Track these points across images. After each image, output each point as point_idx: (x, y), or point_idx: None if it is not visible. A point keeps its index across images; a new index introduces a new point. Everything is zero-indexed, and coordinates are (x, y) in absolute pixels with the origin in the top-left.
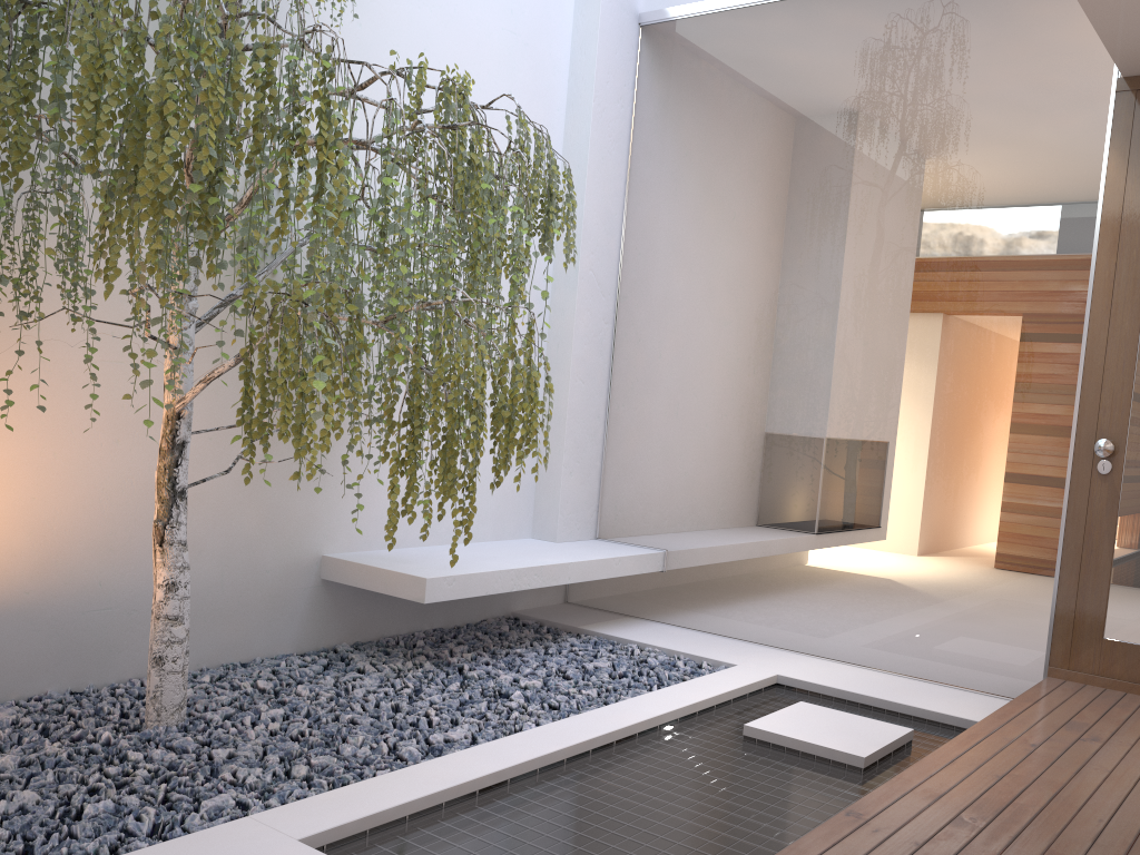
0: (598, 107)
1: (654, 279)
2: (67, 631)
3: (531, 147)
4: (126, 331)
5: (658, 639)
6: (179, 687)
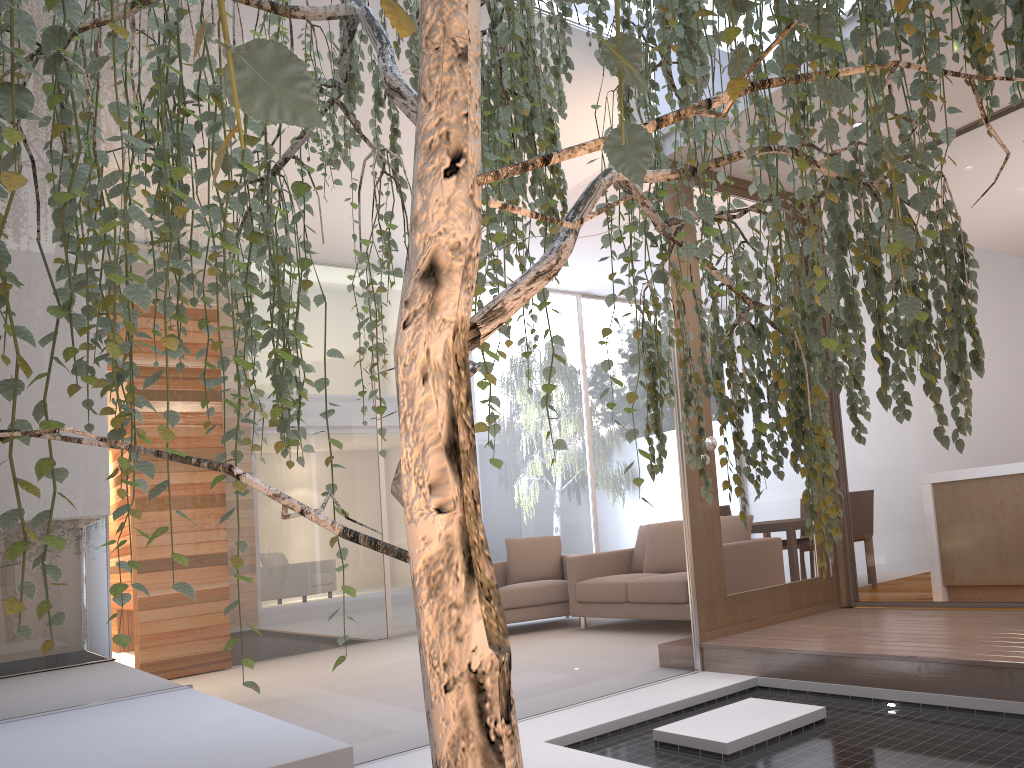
0: None
1: None
2: None
3: None
4: None
5: None
6: None
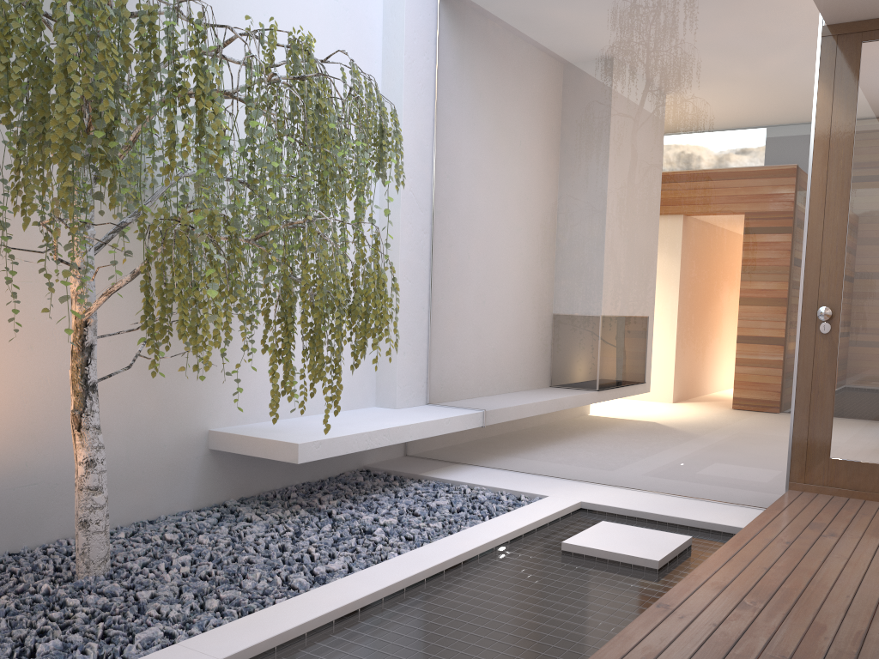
0: (408, 59)
1: (461, 197)
2: (1, 505)
3: None
4: (32, 256)
5: (483, 480)
6: (103, 544)
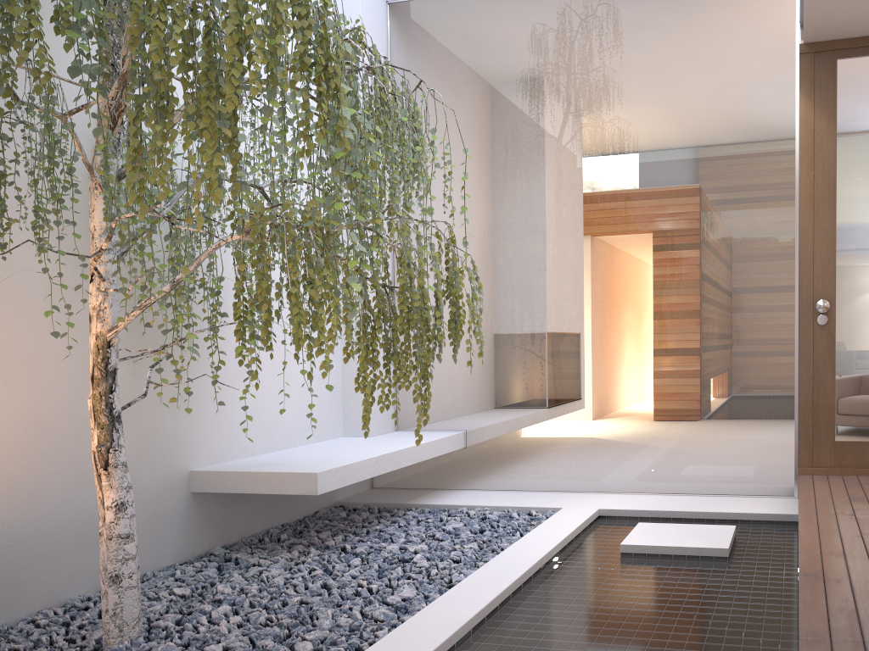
0: None
1: None
2: None
3: (313, 103)
4: (3, 273)
5: (480, 501)
6: (137, 601)
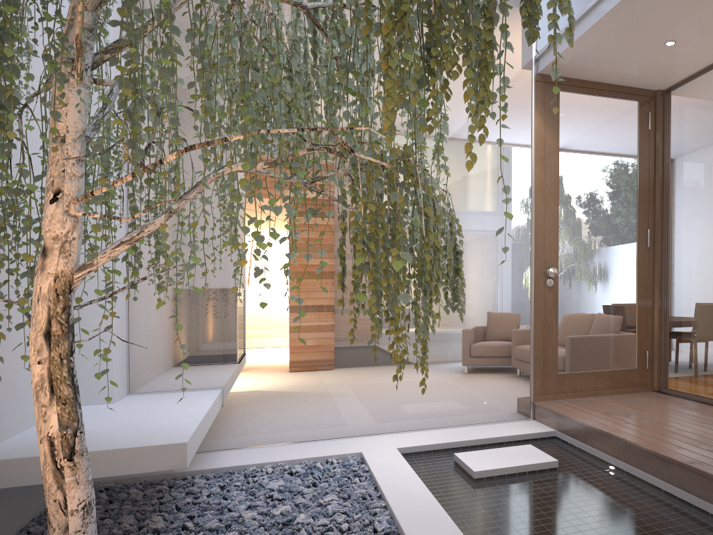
0: None
1: None
2: None
3: (55, 6)
4: None
5: (262, 458)
6: None
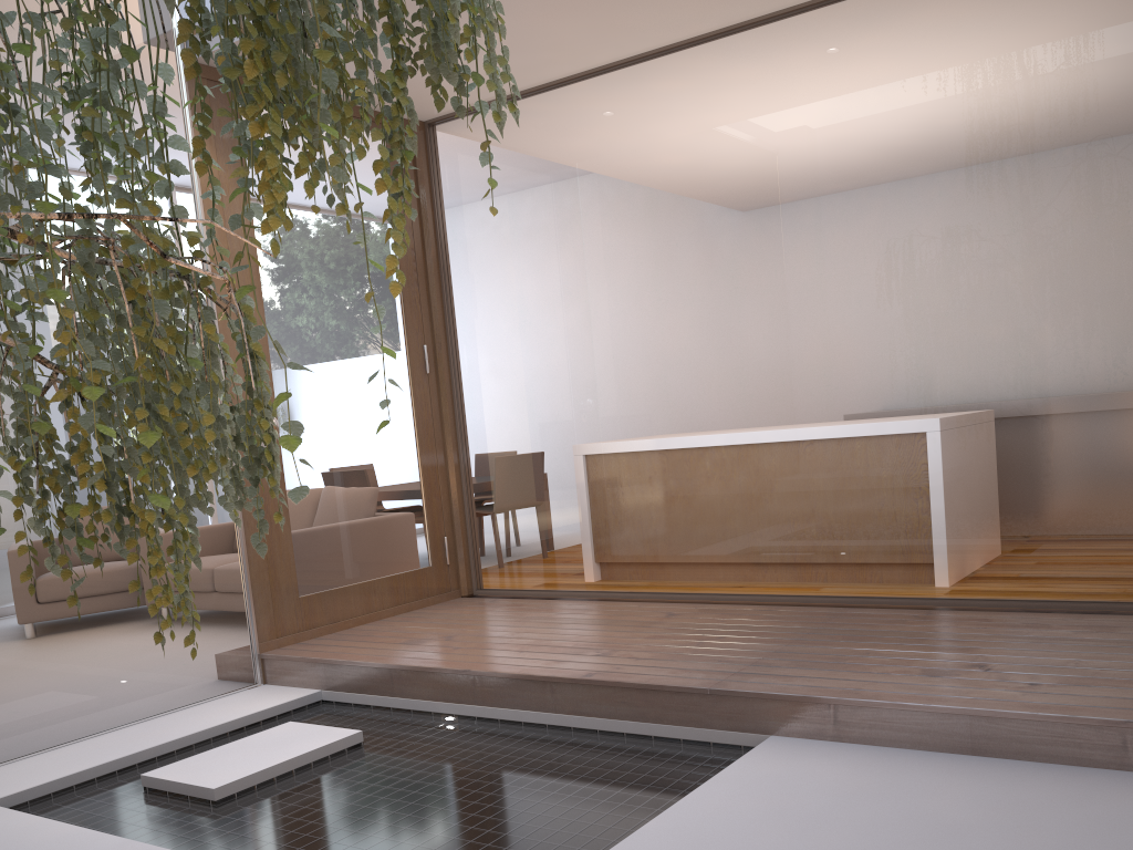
0: None
1: None
2: None
3: None
4: None
5: None
6: None
